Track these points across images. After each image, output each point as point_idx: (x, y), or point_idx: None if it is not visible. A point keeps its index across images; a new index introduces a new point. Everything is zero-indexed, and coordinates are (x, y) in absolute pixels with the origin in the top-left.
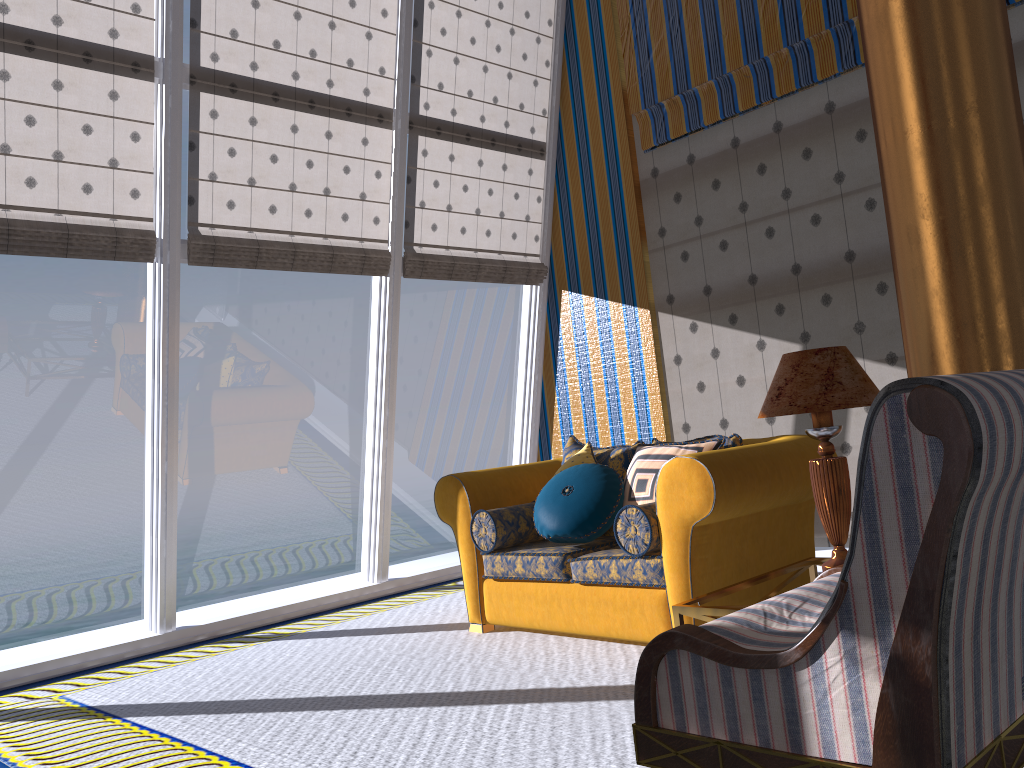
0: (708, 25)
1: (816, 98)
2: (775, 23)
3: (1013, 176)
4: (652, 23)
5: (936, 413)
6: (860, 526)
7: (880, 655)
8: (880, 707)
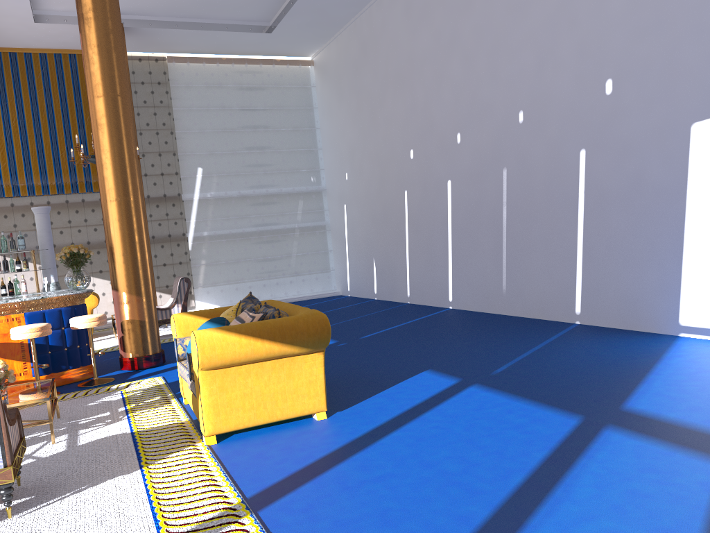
0: (27, 166)
1: (63, 198)
2: (53, 174)
3: (149, 242)
4: (1, 157)
5: (188, 280)
6: (179, 292)
7: (181, 305)
8: (181, 310)
